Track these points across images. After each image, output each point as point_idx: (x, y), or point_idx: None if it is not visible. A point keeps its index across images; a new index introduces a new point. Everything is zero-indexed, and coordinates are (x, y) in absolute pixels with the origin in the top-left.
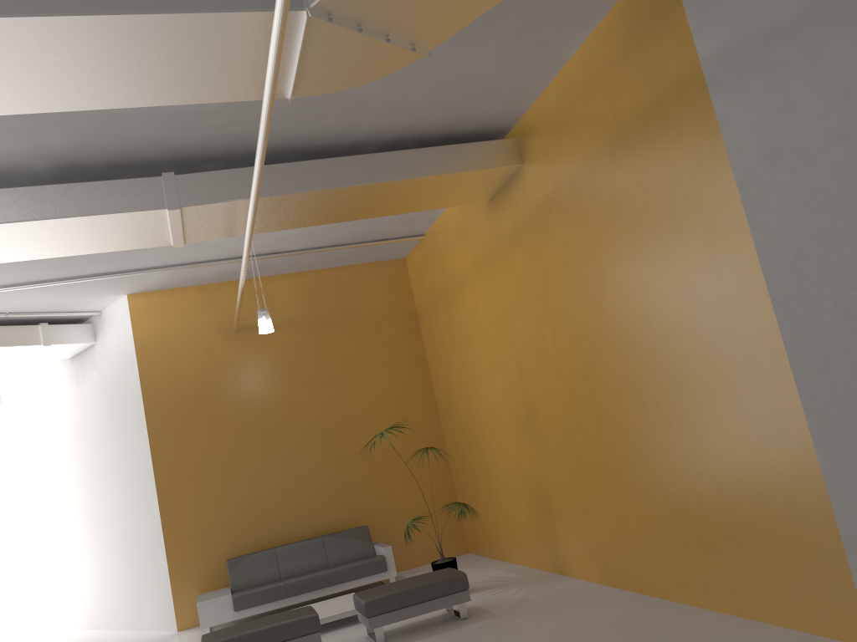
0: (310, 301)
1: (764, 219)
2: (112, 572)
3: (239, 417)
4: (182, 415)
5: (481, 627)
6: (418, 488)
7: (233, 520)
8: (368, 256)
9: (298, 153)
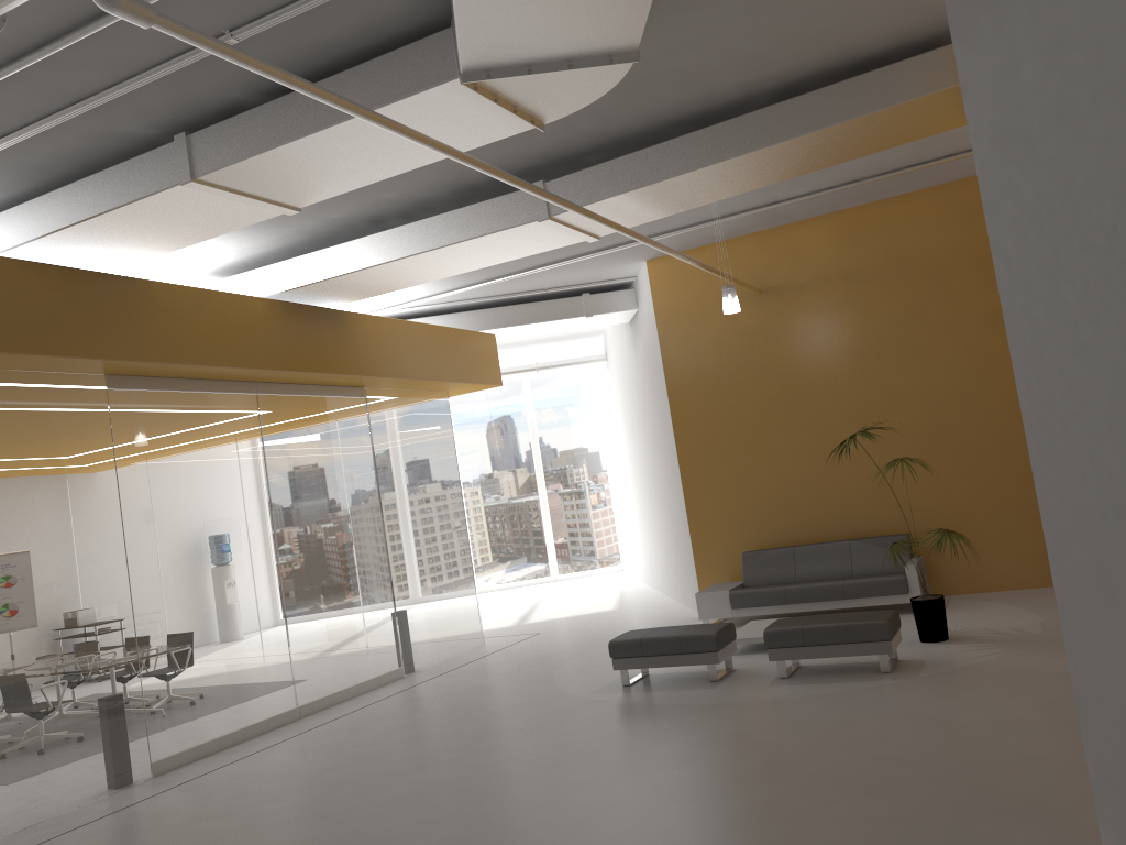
0: (849, 249)
1: (1001, 236)
2: (669, 544)
3: (763, 395)
4: (703, 393)
5: (877, 687)
6: (992, 493)
7: (757, 510)
8: (921, 181)
9: (675, 126)
